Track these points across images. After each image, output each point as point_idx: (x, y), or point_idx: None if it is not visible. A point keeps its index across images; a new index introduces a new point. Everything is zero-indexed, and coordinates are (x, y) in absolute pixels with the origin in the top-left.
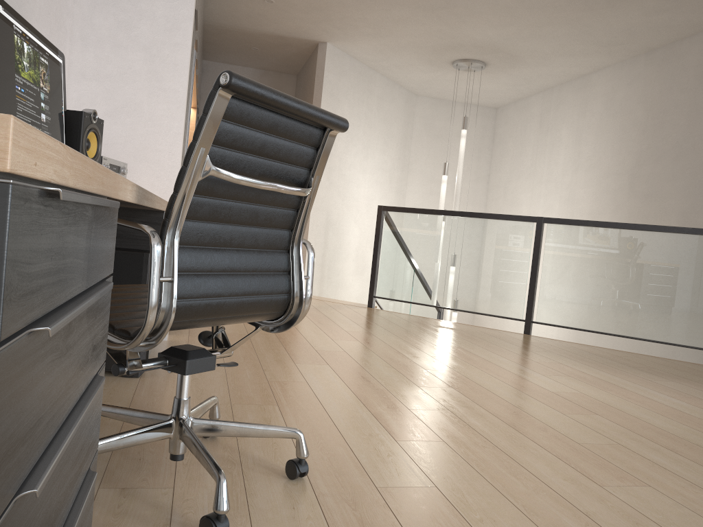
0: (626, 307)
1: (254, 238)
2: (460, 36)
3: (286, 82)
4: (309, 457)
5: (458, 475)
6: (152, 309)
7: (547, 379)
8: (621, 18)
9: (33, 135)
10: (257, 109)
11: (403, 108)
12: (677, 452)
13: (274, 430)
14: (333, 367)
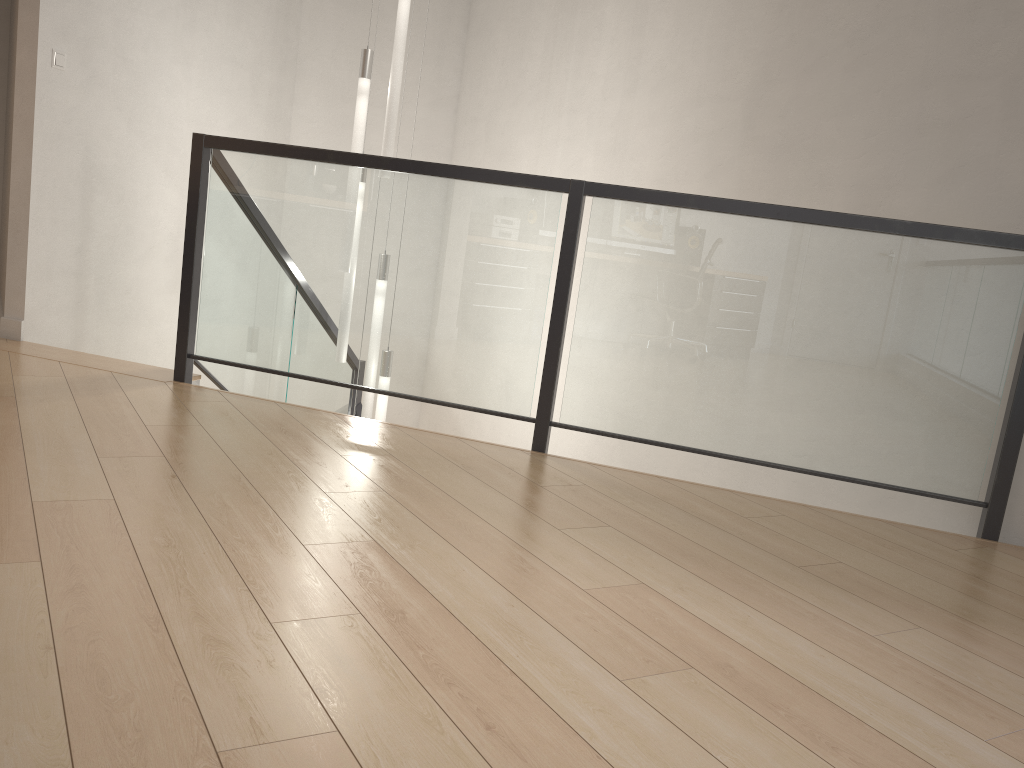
0: (757, 395)
1: None
2: None
3: None
4: None
5: None
6: None
7: (640, 710)
8: None
9: None
10: None
11: None
12: None
13: None
14: None
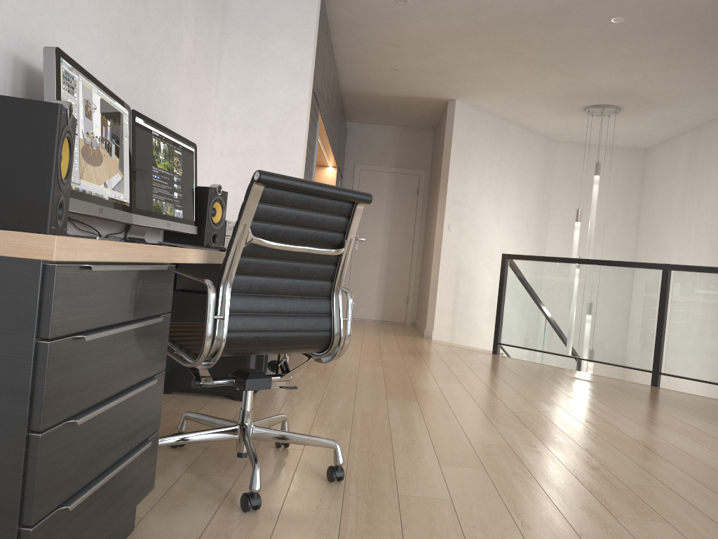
0: None
1: (297, 287)
2: (584, 85)
3: (424, 136)
4: (354, 468)
5: (478, 494)
6: (207, 338)
7: (640, 428)
8: None
9: (73, 241)
10: (289, 193)
11: (541, 155)
12: None
13: (316, 440)
14: (420, 404)
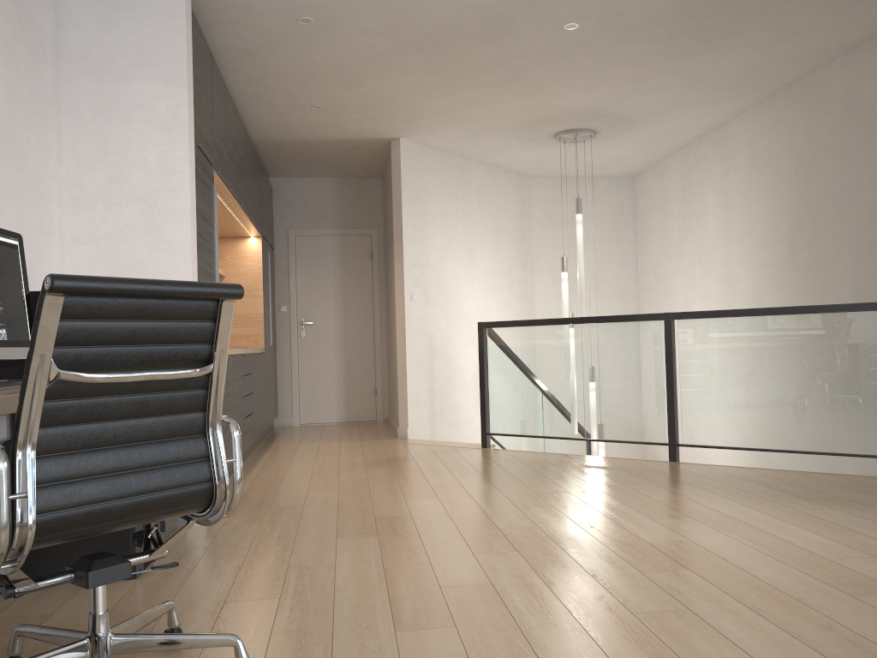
0: (789, 413)
1: (149, 429)
2: (549, 107)
3: (371, 186)
4: None
5: None
6: (1, 530)
7: (655, 524)
8: (732, 57)
9: None
10: (110, 300)
11: (514, 196)
12: (761, 613)
13: (206, 639)
14: (381, 538)
